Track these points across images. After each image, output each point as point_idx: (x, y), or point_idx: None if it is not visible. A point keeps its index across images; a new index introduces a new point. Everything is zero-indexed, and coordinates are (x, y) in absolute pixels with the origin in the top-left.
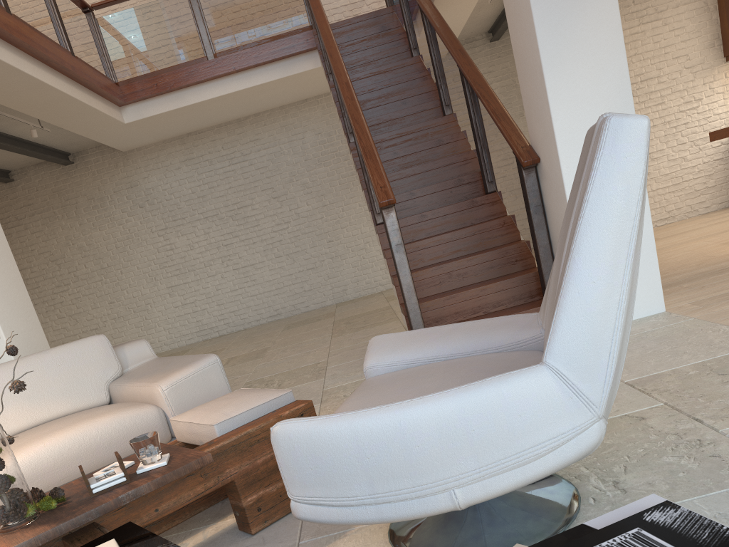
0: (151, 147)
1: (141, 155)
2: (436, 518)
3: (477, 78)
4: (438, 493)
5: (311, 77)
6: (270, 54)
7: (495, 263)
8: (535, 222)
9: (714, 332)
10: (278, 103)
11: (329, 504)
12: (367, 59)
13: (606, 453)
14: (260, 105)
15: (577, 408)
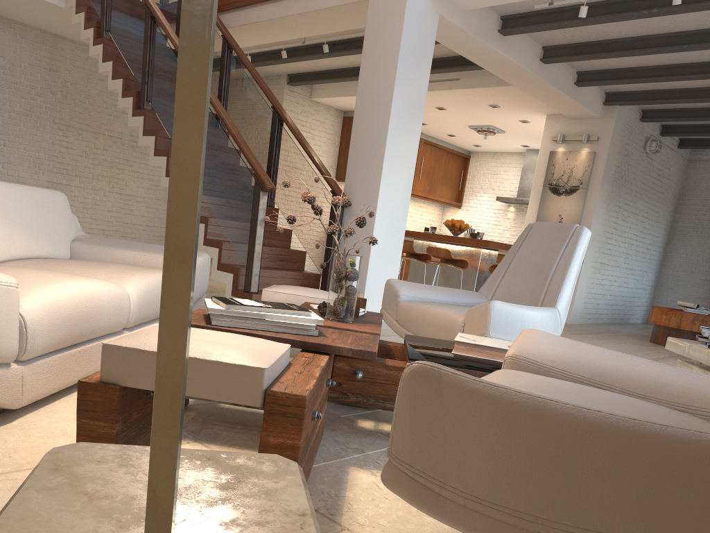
0: None
1: None
2: None
3: (294, 127)
4: None
5: (41, 7)
6: None
7: (284, 258)
8: (334, 242)
9: None
10: None
11: None
12: None
13: None
14: None
15: (559, 328)
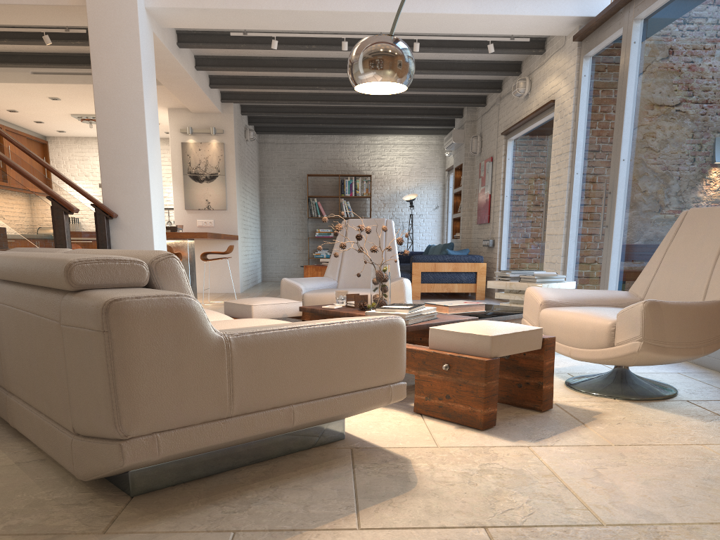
0: None
1: None
2: None
3: (11, 137)
4: None
5: None
6: None
7: None
8: None
9: None
10: None
11: None
12: None
13: None
14: None
15: None
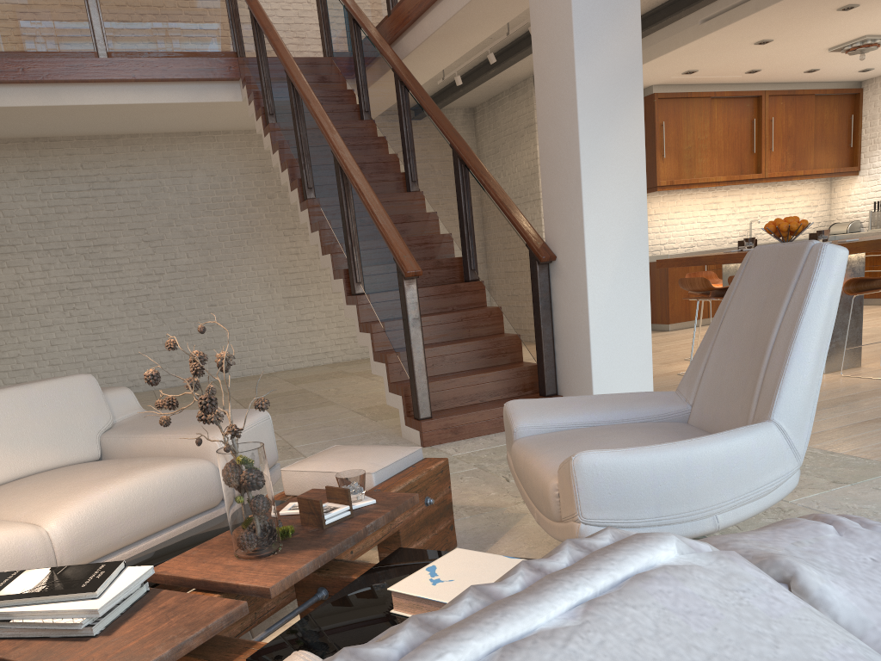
0: None
1: None
2: None
3: (478, 164)
4: (705, 518)
5: (223, 109)
6: (182, 71)
7: (486, 353)
8: (543, 317)
9: None
10: (166, 129)
11: (620, 526)
12: None
13: None
14: (145, 126)
15: (790, 457)
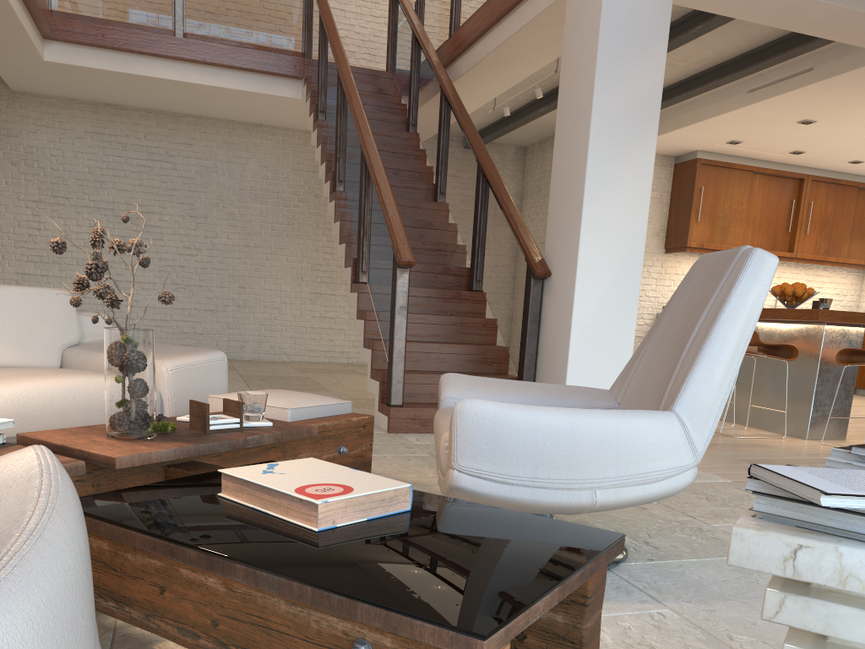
0: (52, 100)
1: (35, 104)
2: None
3: (497, 180)
4: (583, 490)
5: (283, 105)
6: (250, 62)
7: (473, 358)
8: (530, 330)
9: None
10: (230, 116)
11: (493, 479)
12: None
13: (626, 524)
14: (210, 110)
15: (687, 452)
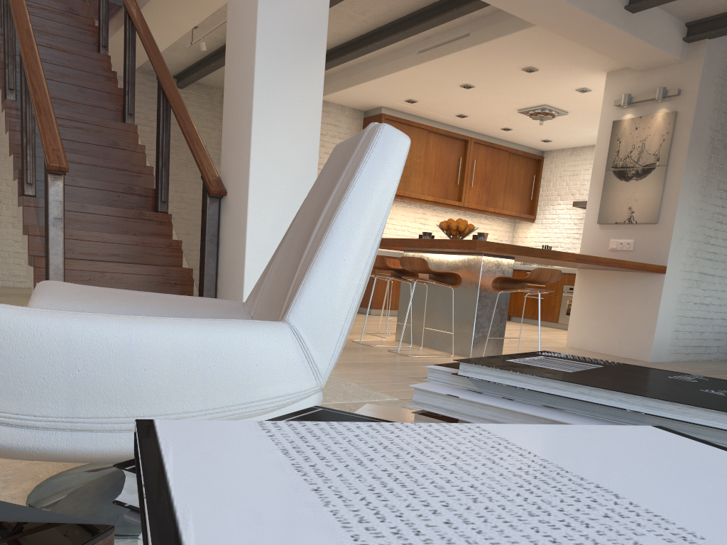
0: None
1: None
2: (100, 488)
3: (176, 98)
4: None
5: None
6: None
7: (154, 279)
8: (208, 250)
9: (346, 385)
10: None
11: (3, 422)
12: (46, 29)
13: None
14: None
15: (306, 373)
